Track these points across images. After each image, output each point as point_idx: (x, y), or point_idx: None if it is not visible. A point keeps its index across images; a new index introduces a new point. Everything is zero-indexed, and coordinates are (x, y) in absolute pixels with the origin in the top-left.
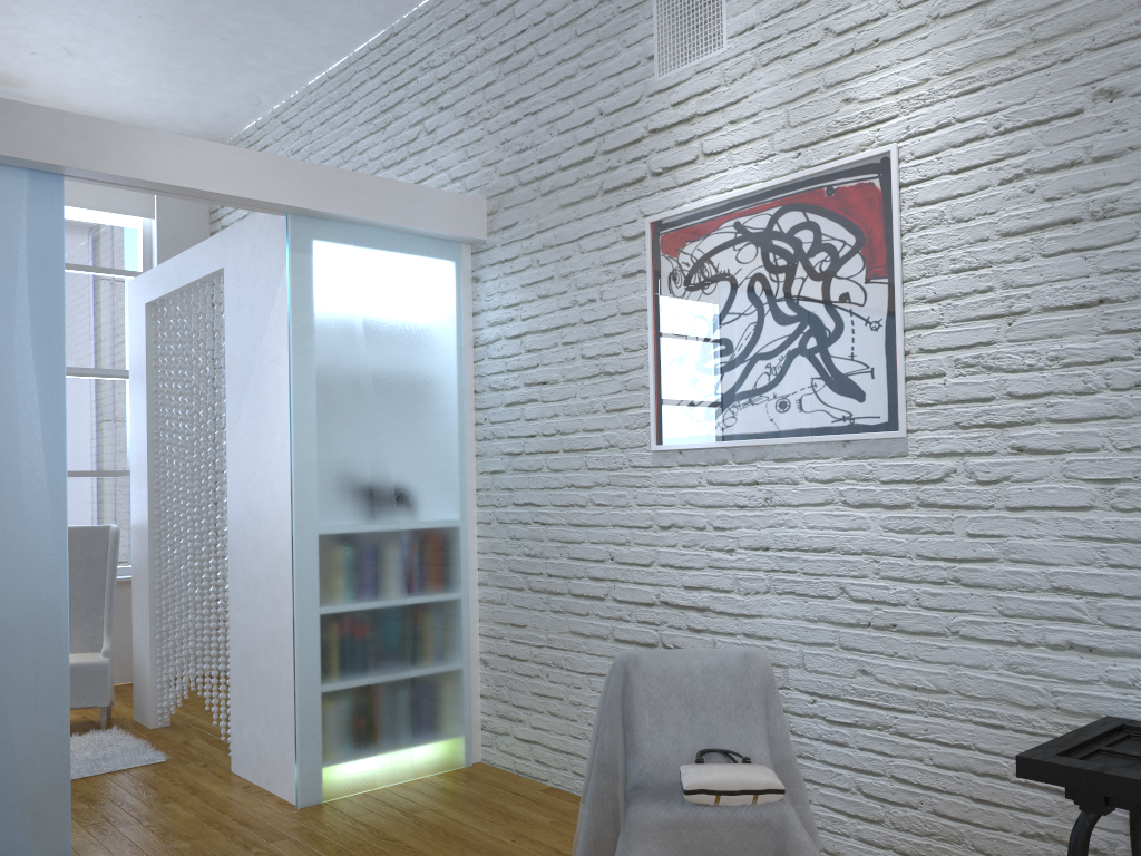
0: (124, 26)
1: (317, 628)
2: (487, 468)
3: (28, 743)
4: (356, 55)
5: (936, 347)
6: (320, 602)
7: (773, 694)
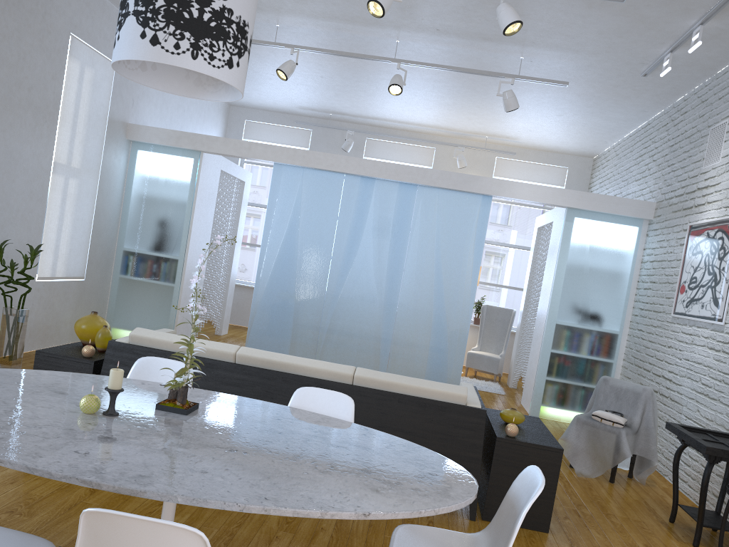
0: (546, 123)
1: (548, 356)
2: (634, 313)
3: (451, 362)
4: (637, 129)
5: None
6: (551, 347)
7: (649, 403)
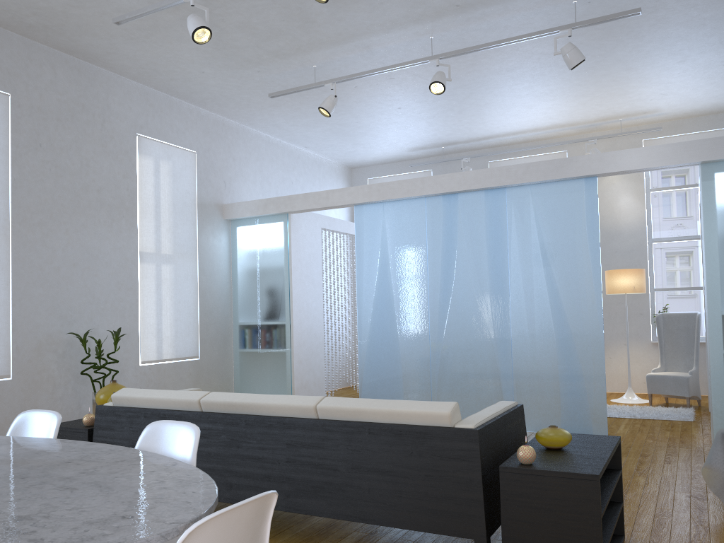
0: (675, 78)
1: (720, 359)
2: None
3: (590, 387)
4: None
5: None
6: (722, 347)
7: None
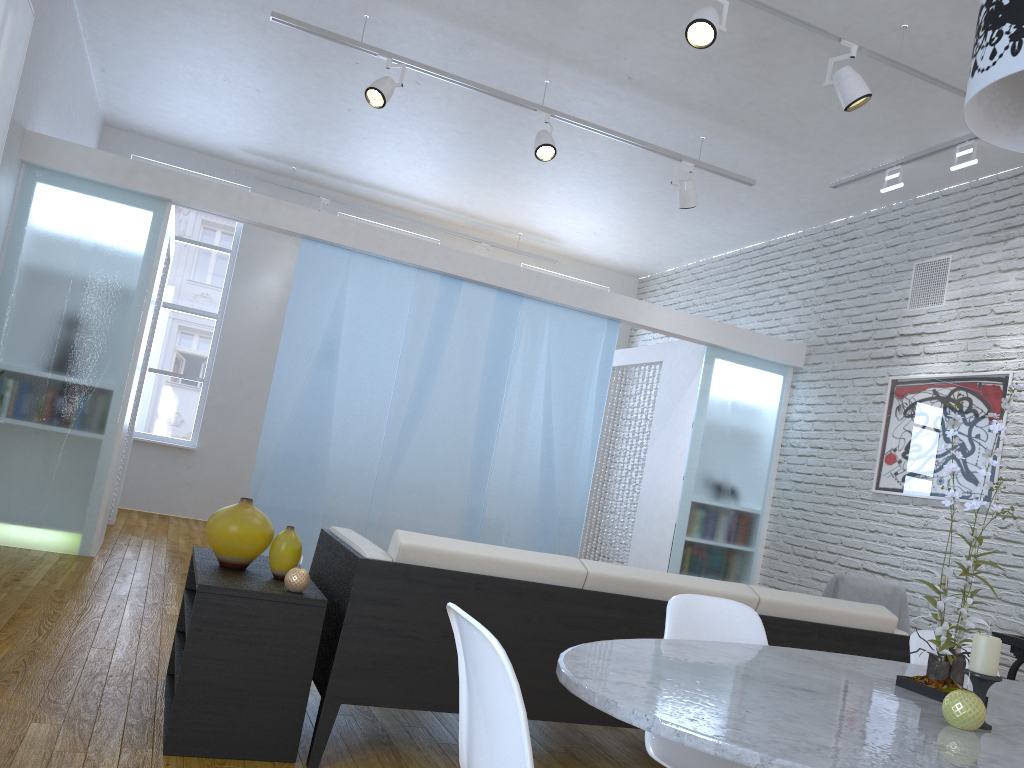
0: (628, 227)
1: (682, 545)
2: (780, 486)
3: None
4: (744, 250)
5: (1013, 467)
6: (686, 534)
7: (904, 607)
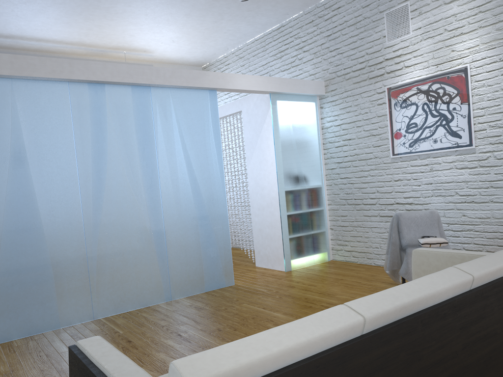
0: (195, 32)
1: (286, 218)
2: (329, 168)
3: (222, 251)
4: (266, 32)
5: (483, 122)
6: (287, 211)
7: (439, 221)
